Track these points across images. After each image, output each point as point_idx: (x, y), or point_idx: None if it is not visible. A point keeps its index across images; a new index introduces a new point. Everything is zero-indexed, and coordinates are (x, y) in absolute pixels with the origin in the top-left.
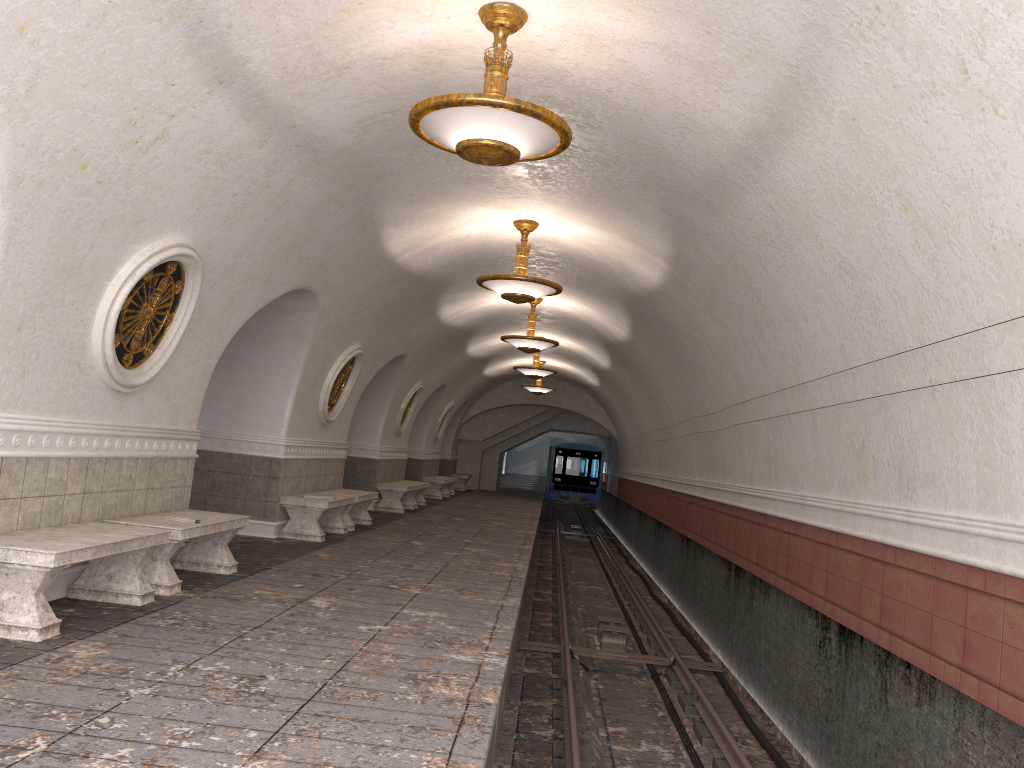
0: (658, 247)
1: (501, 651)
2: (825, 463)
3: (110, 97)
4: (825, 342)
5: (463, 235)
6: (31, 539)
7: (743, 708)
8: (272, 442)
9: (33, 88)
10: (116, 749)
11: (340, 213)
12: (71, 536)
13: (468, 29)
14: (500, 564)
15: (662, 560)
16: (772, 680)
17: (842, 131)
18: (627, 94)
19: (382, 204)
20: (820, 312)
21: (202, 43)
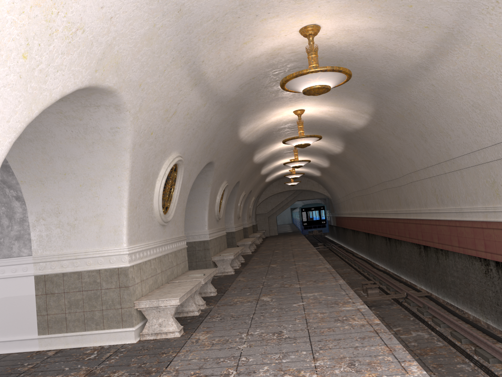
0: (365, 110)
1: (360, 302)
2: (472, 192)
3: (161, 102)
4: (465, 139)
5: (270, 122)
6: (160, 295)
7: (449, 308)
8: (202, 233)
9: (140, 107)
10: (262, 367)
11: (226, 125)
12: (171, 290)
13: (292, 38)
14: (318, 267)
15: (374, 251)
16: (459, 293)
17: (475, 50)
18: (361, 50)
19: (241, 117)
20: (461, 126)
21: (192, 71)
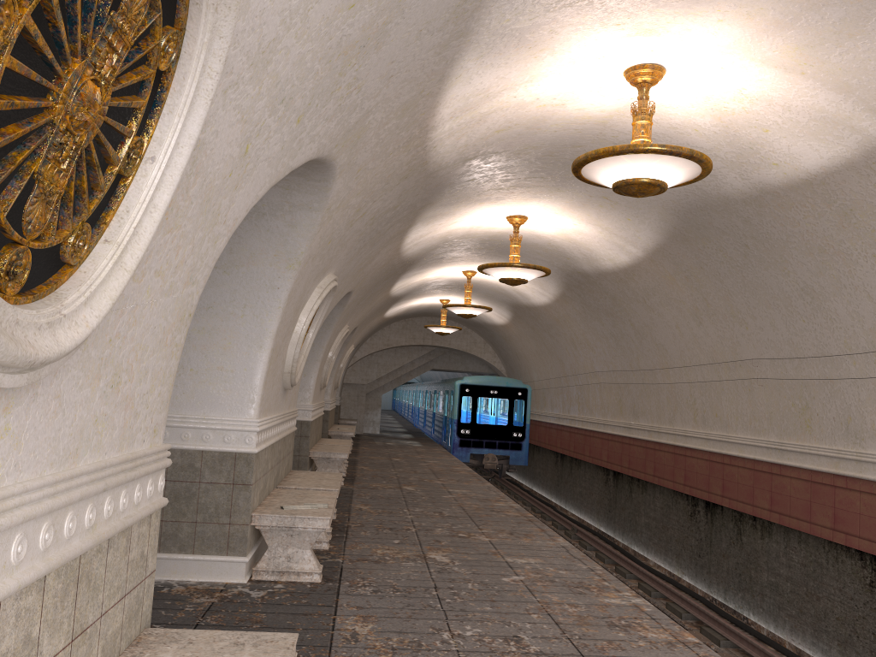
0: None
1: None
2: None
3: None
4: None
5: (533, 96)
6: None
7: None
8: (237, 428)
9: None
10: None
11: None
12: None
13: None
14: (609, 601)
15: (633, 519)
16: None
17: None
18: None
19: None
20: None
21: None
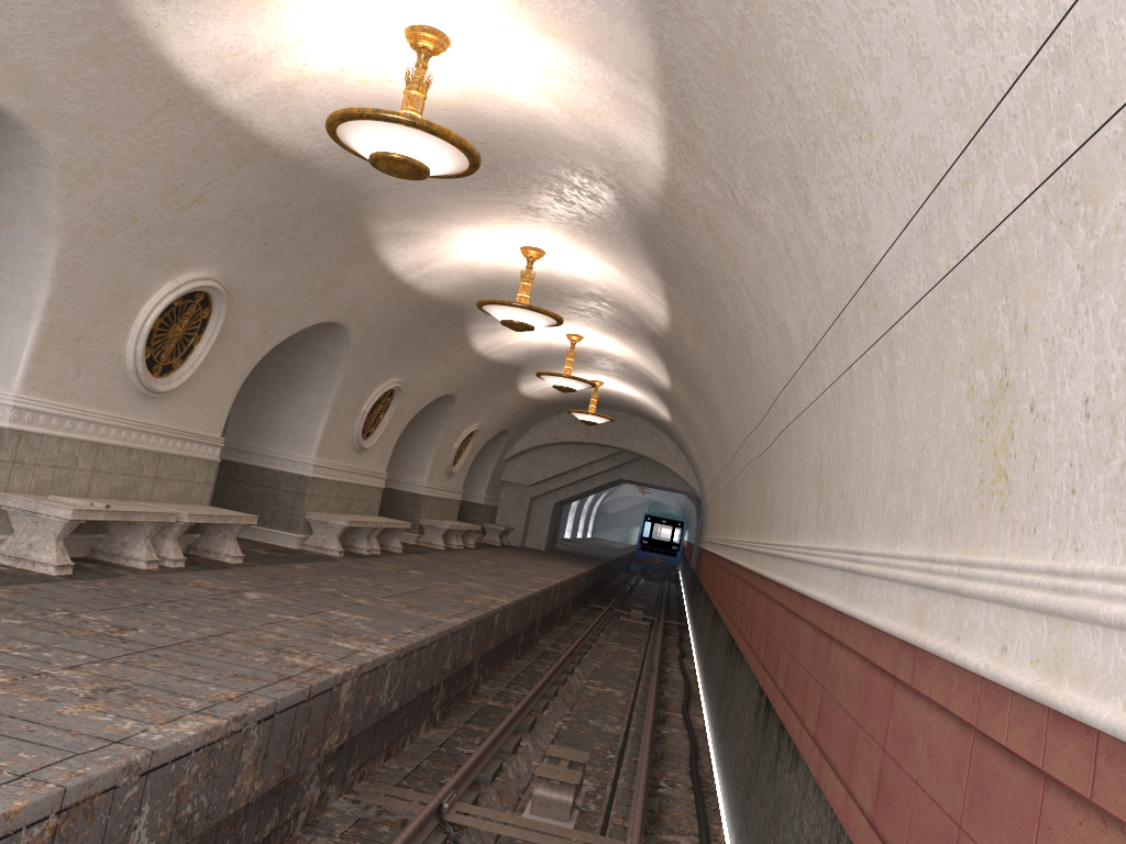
0: (633, 52)
1: None
2: (907, 466)
3: None
4: (919, 108)
5: (333, 66)
6: None
7: None
8: None
9: None
10: None
11: None
12: None
13: None
14: (338, 644)
15: (711, 661)
16: None
17: None
18: None
19: None
20: (907, 2)
21: None
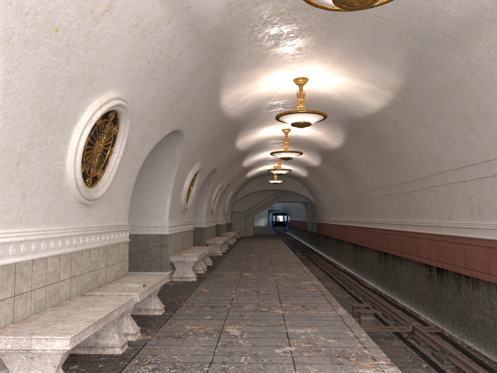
0: (390, 83)
1: (385, 359)
2: None
3: None
4: None
5: (261, 91)
6: (45, 324)
7: (476, 357)
8: (161, 225)
9: None
10: None
11: (202, 78)
12: (72, 315)
13: None
14: (304, 283)
15: (362, 265)
16: (492, 338)
17: None
18: None
19: (225, 71)
20: None
21: None
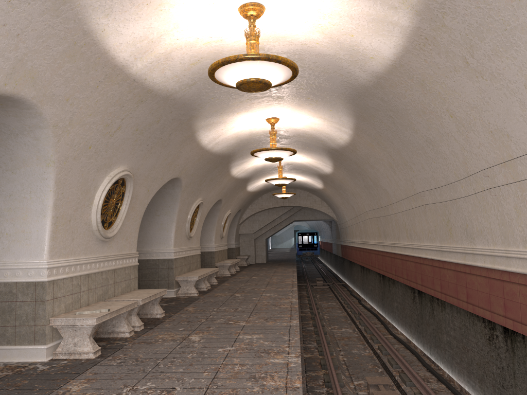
0: None
1: None
2: None
3: None
4: None
5: (192, 37)
6: None
7: None
8: (34, 266)
9: None
10: None
11: None
12: None
13: None
14: (272, 361)
15: (391, 304)
16: None
17: None
18: None
19: None
20: None
21: None
